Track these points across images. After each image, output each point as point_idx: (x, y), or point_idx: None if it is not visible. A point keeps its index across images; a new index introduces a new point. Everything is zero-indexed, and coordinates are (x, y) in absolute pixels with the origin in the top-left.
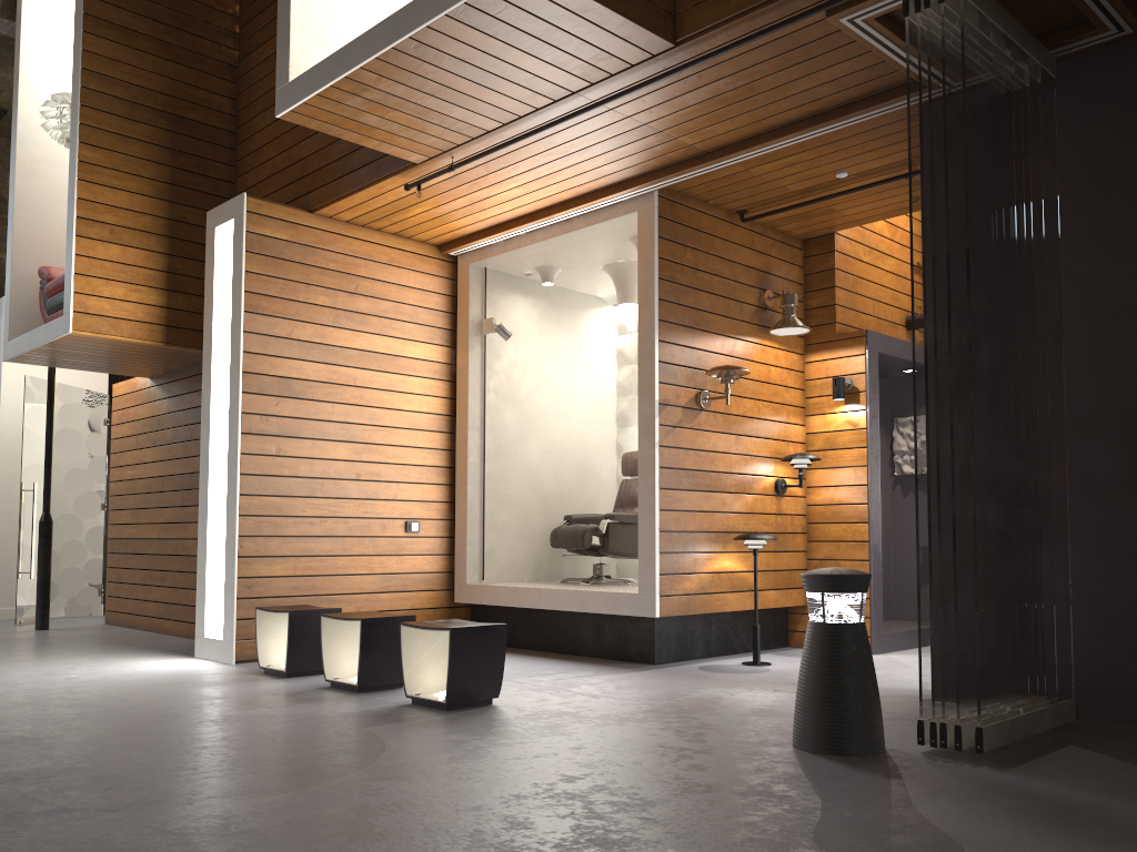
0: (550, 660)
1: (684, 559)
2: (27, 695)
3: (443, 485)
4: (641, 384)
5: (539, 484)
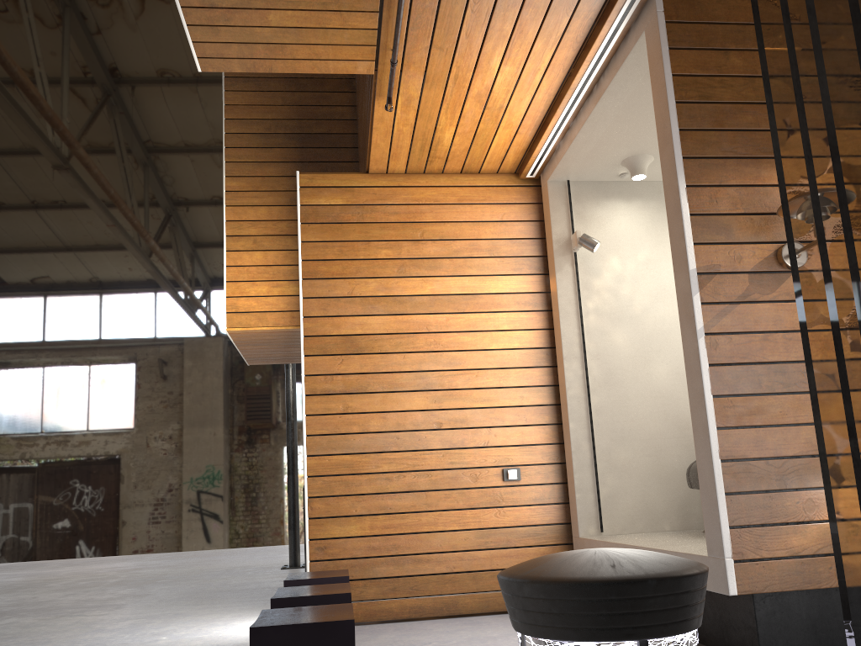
0: None
1: (783, 501)
2: None
3: (548, 425)
4: (674, 253)
5: (673, 411)
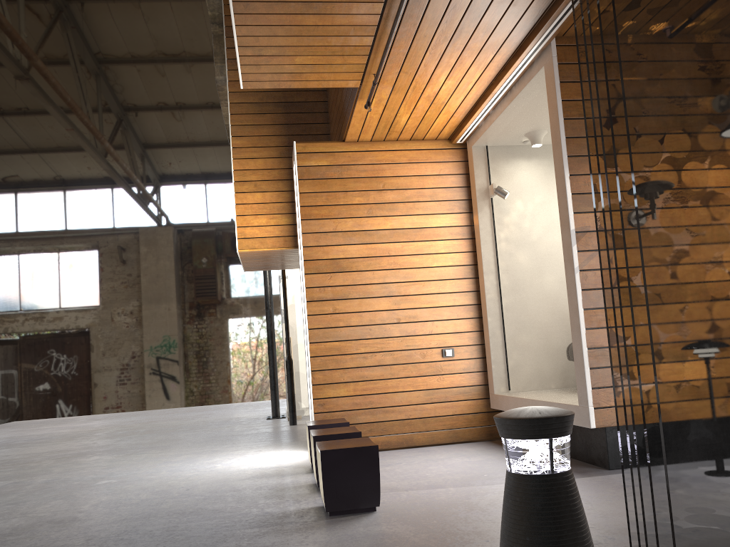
0: None
1: None
2: (162, 480)
3: (473, 318)
4: (561, 217)
5: (558, 308)
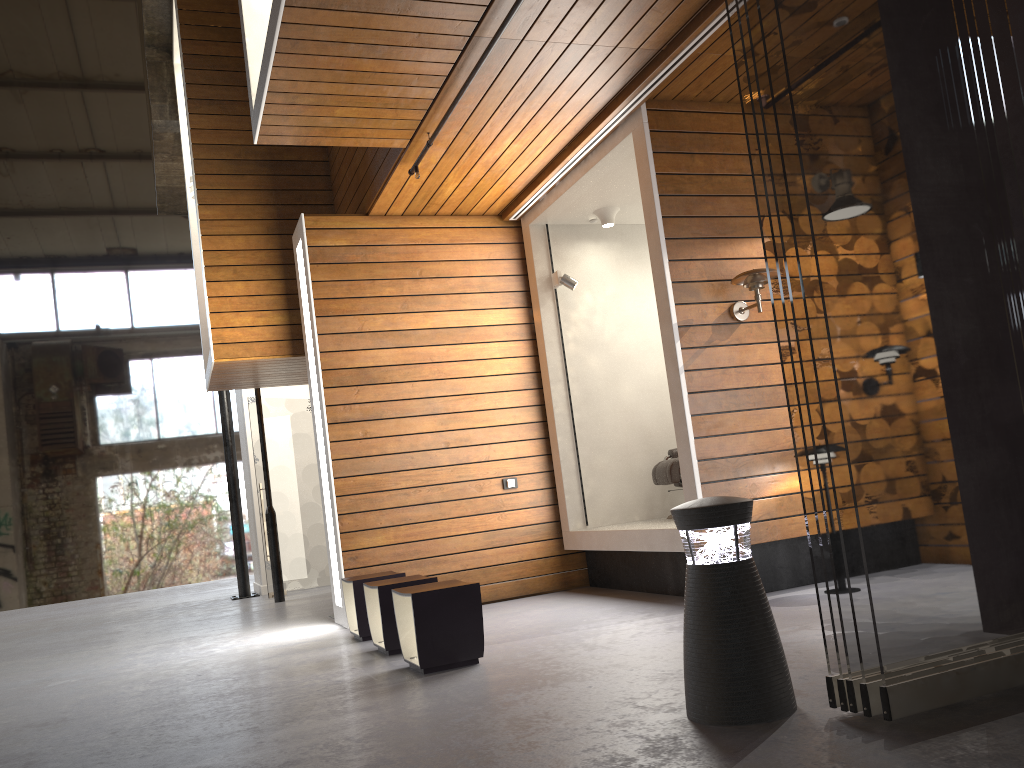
0: (627, 603)
1: (737, 486)
2: (148, 672)
3: (537, 439)
4: (659, 310)
5: (638, 423)
